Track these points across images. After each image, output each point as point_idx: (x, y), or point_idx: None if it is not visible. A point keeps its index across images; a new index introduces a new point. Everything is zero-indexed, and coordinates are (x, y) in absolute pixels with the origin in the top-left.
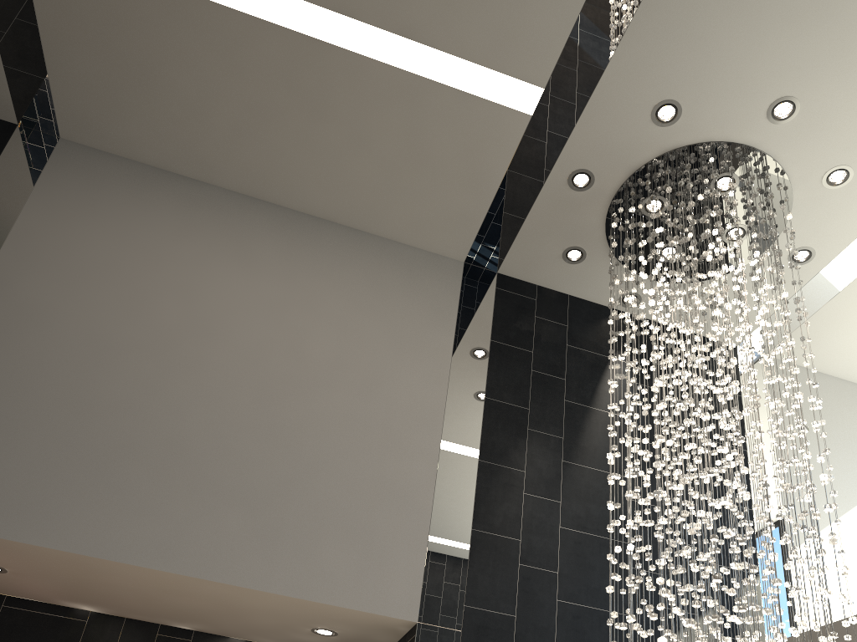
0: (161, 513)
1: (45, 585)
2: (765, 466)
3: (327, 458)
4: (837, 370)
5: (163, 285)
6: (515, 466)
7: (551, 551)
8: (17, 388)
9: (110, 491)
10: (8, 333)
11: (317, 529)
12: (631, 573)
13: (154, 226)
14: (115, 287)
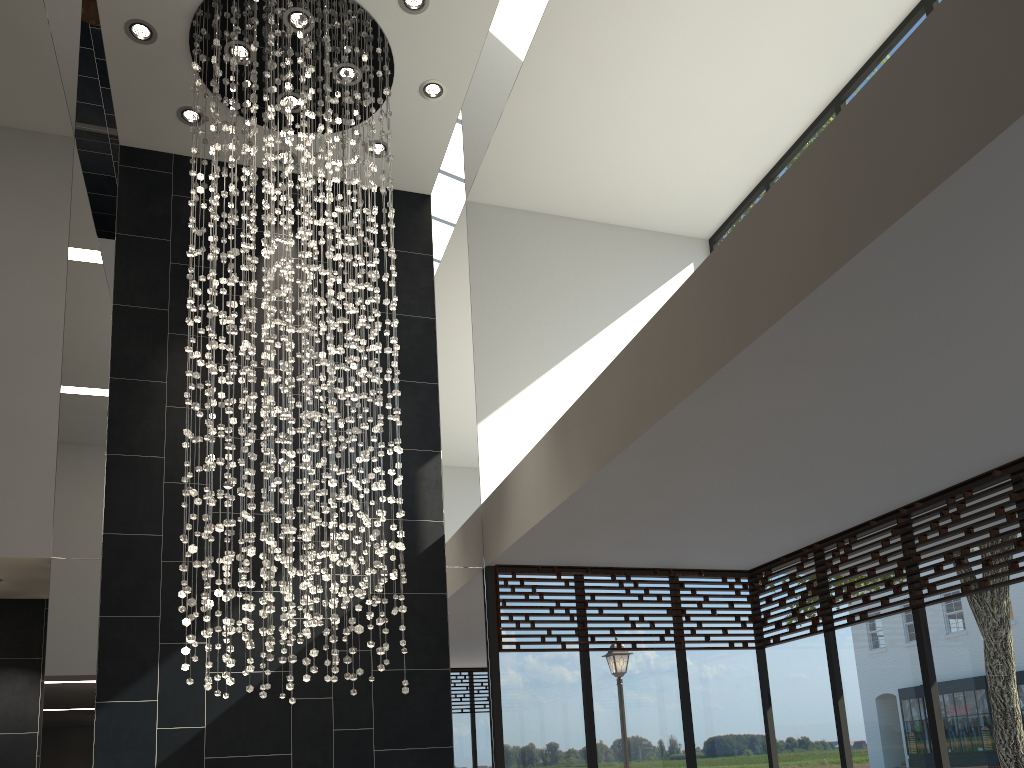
0: None
1: None
2: (456, 333)
3: None
4: (549, 208)
5: None
6: (155, 378)
7: (201, 463)
8: None
9: None
10: None
11: None
12: (294, 472)
13: None
14: None
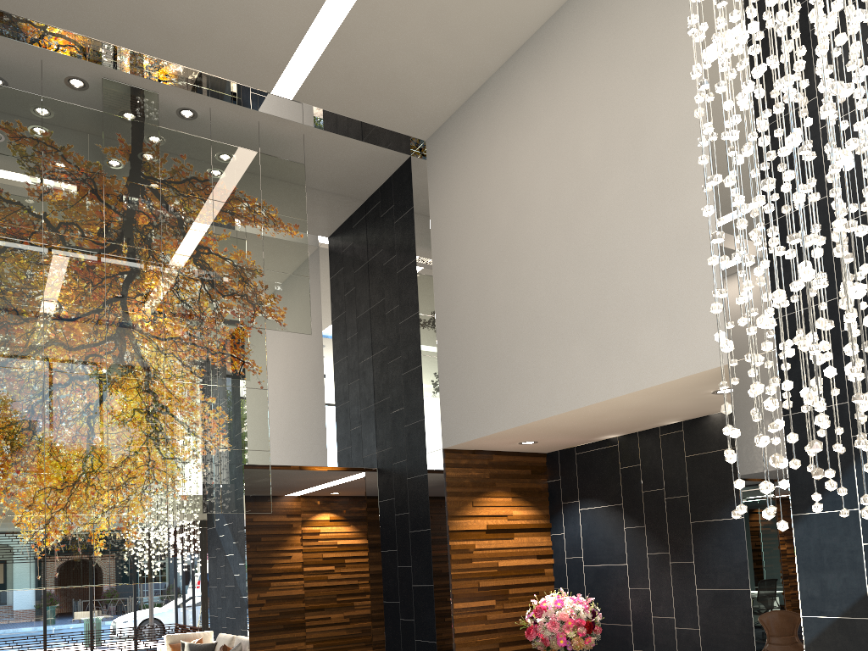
0: (542, 374)
1: (563, 438)
2: None
3: (621, 251)
4: None
5: (494, 196)
6: None
7: None
8: (463, 337)
9: (516, 376)
10: (450, 304)
11: (630, 323)
12: None
13: (477, 153)
14: (476, 225)
